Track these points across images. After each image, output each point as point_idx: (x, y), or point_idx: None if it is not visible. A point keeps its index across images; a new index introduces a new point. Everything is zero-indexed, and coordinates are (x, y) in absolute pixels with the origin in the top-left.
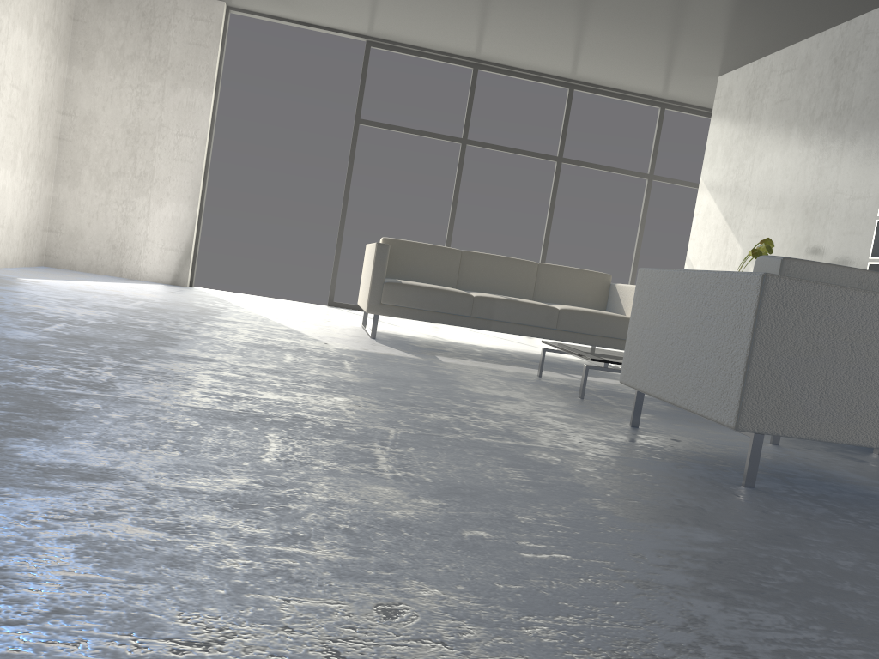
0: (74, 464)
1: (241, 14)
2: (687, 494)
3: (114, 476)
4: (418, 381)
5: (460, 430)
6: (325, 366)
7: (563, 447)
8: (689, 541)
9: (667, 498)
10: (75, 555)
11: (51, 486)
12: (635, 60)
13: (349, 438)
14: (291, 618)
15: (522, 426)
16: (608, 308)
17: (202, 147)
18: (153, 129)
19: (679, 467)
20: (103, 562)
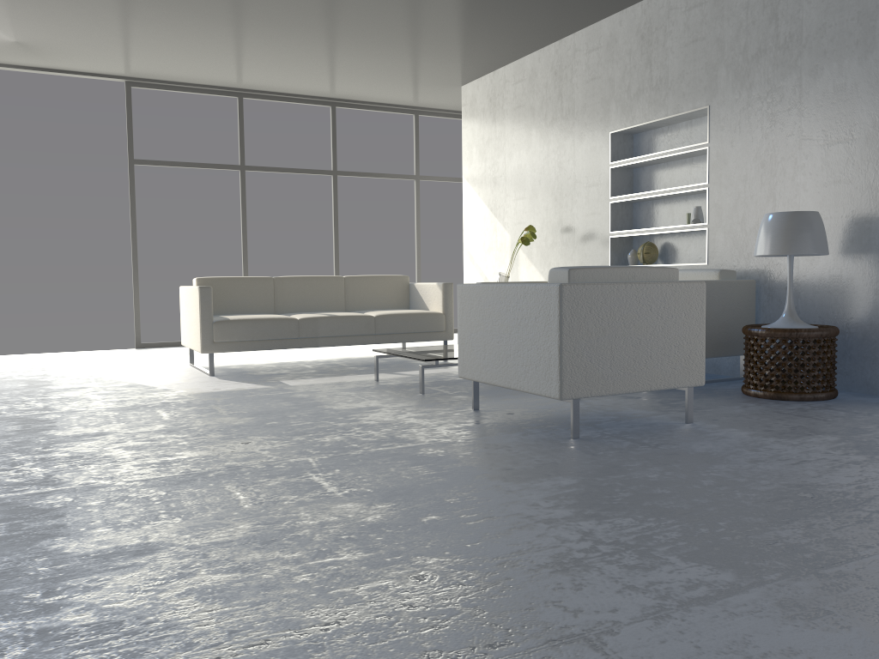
0: (116, 547)
1: None
2: (540, 455)
3: (156, 547)
4: (289, 410)
5: (358, 445)
6: (203, 415)
7: (439, 440)
8: (559, 487)
9: (529, 460)
10: (200, 601)
11: (122, 565)
12: (389, 79)
13: (286, 474)
14: (368, 596)
15: (398, 431)
16: (411, 305)
17: None
18: None
19: (524, 435)
20: (222, 600)
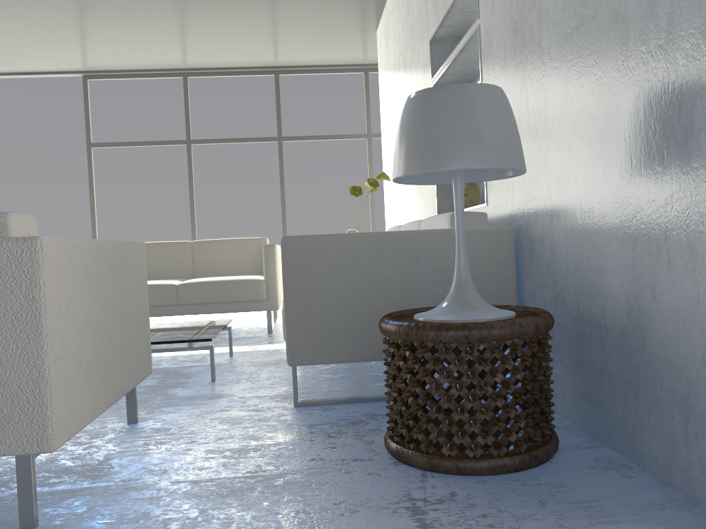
0: None
1: None
2: None
3: None
4: None
5: None
6: None
7: None
8: None
9: None
10: None
11: None
12: (294, 35)
13: None
14: None
15: None
16: None
17: None
18: None
19: None
20: None
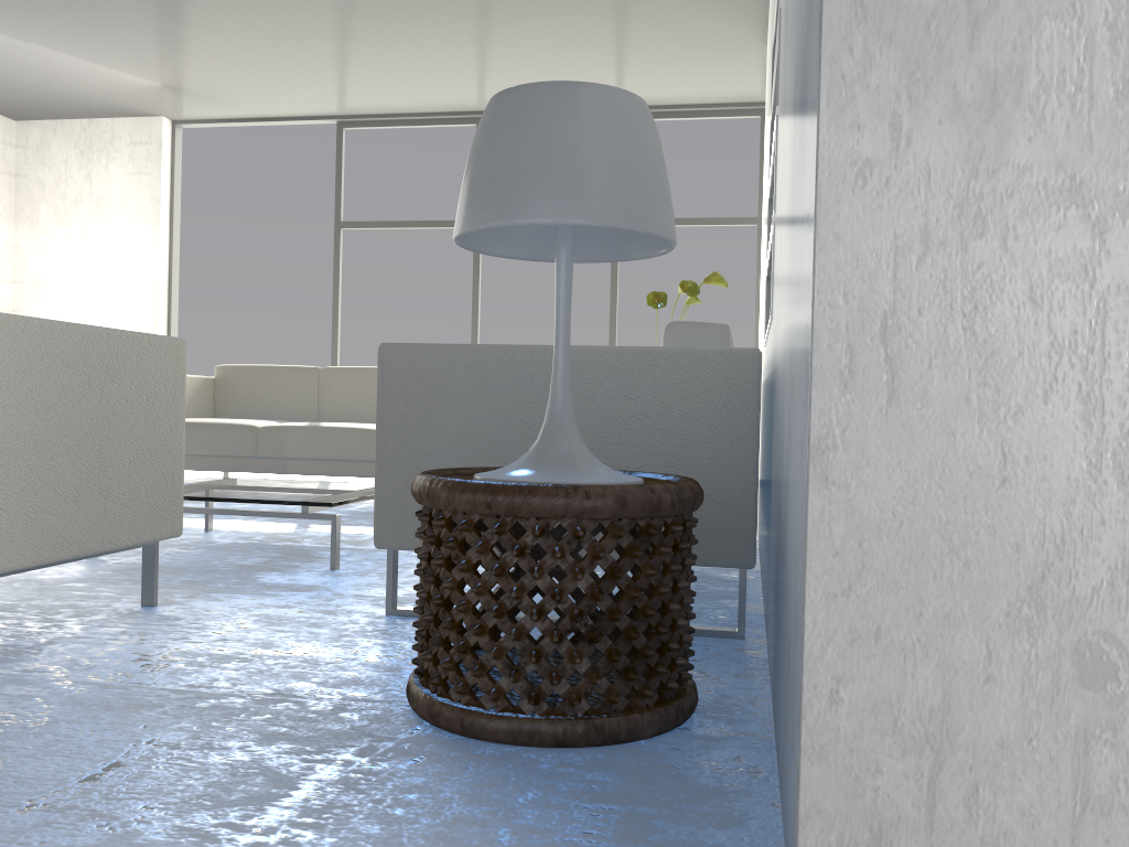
0: None
1: (192, 126)
2: None
3: None
4: None
5: None
6: None
7: None
8: None
9: None
10: None
11: None
12: (633, 54)
13: None
14: None
15: None
16: None
17: (155, 292)
18: (102, 282)
19: None
20: None
